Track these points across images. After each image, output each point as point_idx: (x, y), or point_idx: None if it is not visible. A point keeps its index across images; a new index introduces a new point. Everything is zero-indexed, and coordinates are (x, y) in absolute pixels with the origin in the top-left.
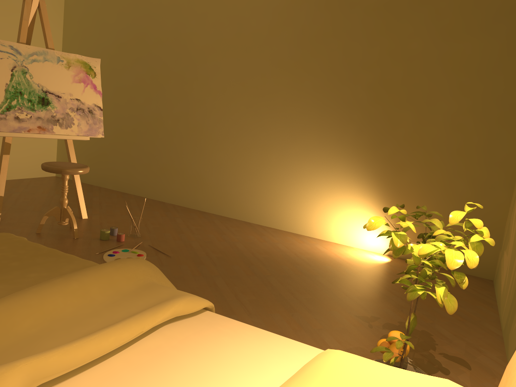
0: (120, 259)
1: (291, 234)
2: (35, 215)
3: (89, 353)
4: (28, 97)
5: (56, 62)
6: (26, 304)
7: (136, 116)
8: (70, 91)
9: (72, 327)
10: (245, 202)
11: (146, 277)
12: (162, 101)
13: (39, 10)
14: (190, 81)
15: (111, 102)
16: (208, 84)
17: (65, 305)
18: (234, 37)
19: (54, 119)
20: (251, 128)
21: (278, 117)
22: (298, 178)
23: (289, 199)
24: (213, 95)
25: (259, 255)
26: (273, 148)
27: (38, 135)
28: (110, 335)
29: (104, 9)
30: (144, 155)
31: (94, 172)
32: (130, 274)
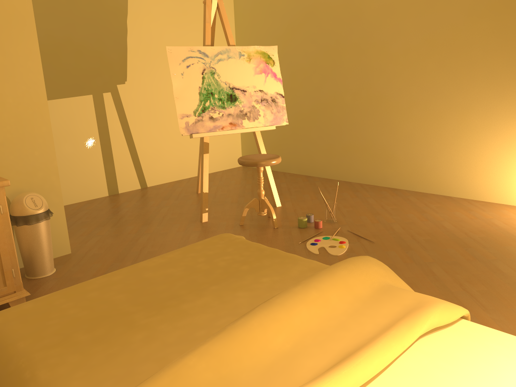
0: (348, 260)
1: (505, 206)
2: (234, 207)
3: (358, 380)
4: (218, 96)
5: (238, 58)
6: (276, 318)
7: (312, 97)
8: (253, 83)
9: (324, 343)
10: (443, 174)
11: (379, 278)
12: (338, 77)
13: (218, 10)
14: (367, 50)
15: (286, 87)
16: (388, 49)
17: (310, 316)
18: None
19: (242, 114)
20: (444, 90)
21: (477, 72)
22: (509, 140)
23: (499, 166)
24: (394, 61)
25: (474, 235)
26: (473, 110)
27: (230, 131)
28: (373, 358)
29: None
30: (325, 136)
31: None
32: (363, 277)
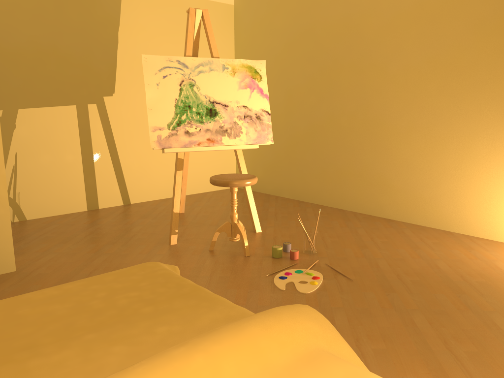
0: (273, 310)
1: None
2: (211, 230)
3: None
4: (196, 109)
5: (221, 70)
6: None
7: (308, 118)
8: (236, 98)
9: None
10: (443, 207)
11: (309, 339)
12: (334, 98)
13: (203, 20)
14: (365, 70)
15: (282, 106)
16: (387, 69)
17: None
18: (415, 7)
19: (222, 130)
20: (446, 114)
21: (483, 96)
22: None
23: None
24: (393, 82)
25: (472, 279)
26: (478, 137)
27: (207, 148)
28: None
29: (270, 12)
30: (319, 160)
31: (270, 181)
32: (284, 337)
